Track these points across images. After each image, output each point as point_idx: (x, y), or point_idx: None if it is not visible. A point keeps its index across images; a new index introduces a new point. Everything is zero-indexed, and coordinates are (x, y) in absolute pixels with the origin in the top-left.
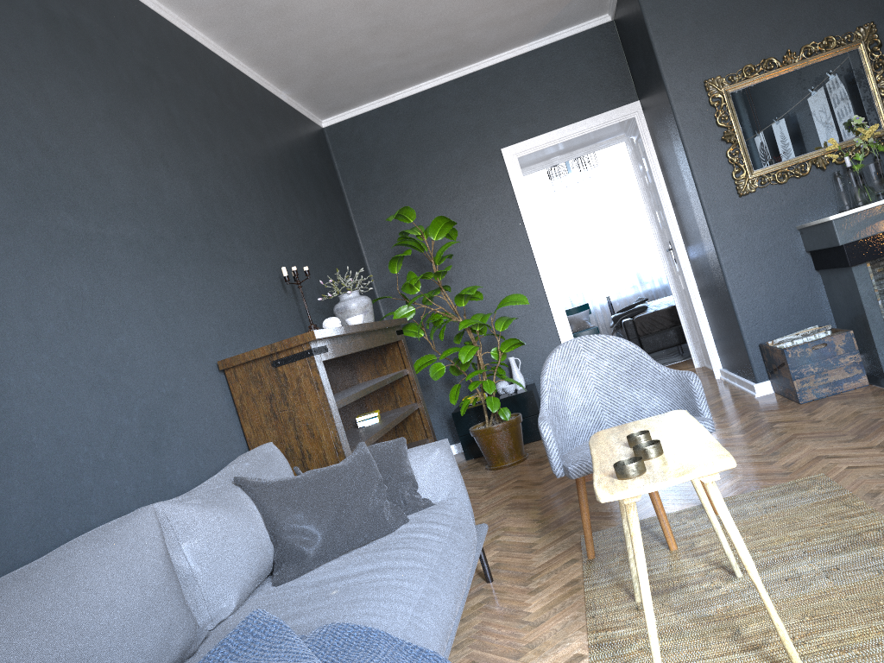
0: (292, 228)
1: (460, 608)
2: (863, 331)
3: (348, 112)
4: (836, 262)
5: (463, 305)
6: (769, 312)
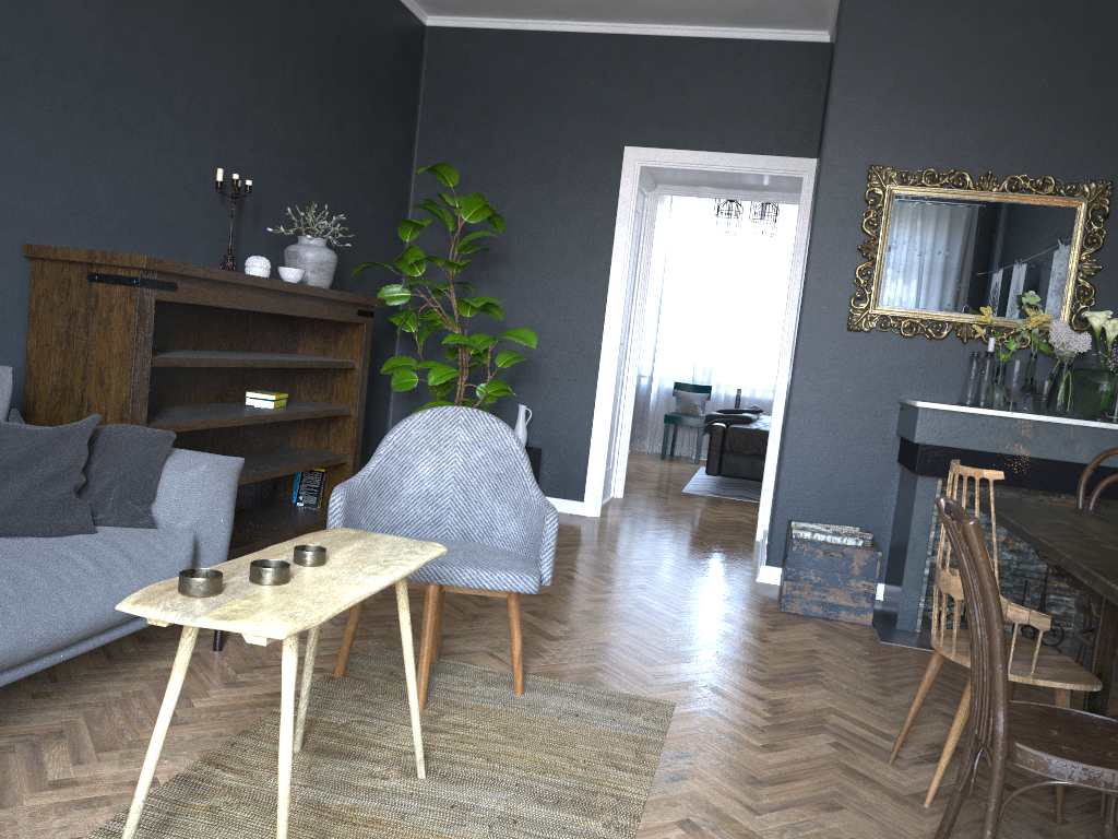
0: (284, 128)
1: (45, 661)
2: (901, 559)
3: (463, 19)
4: (910, 461)
5: (467, 315)
6: (819, 488)
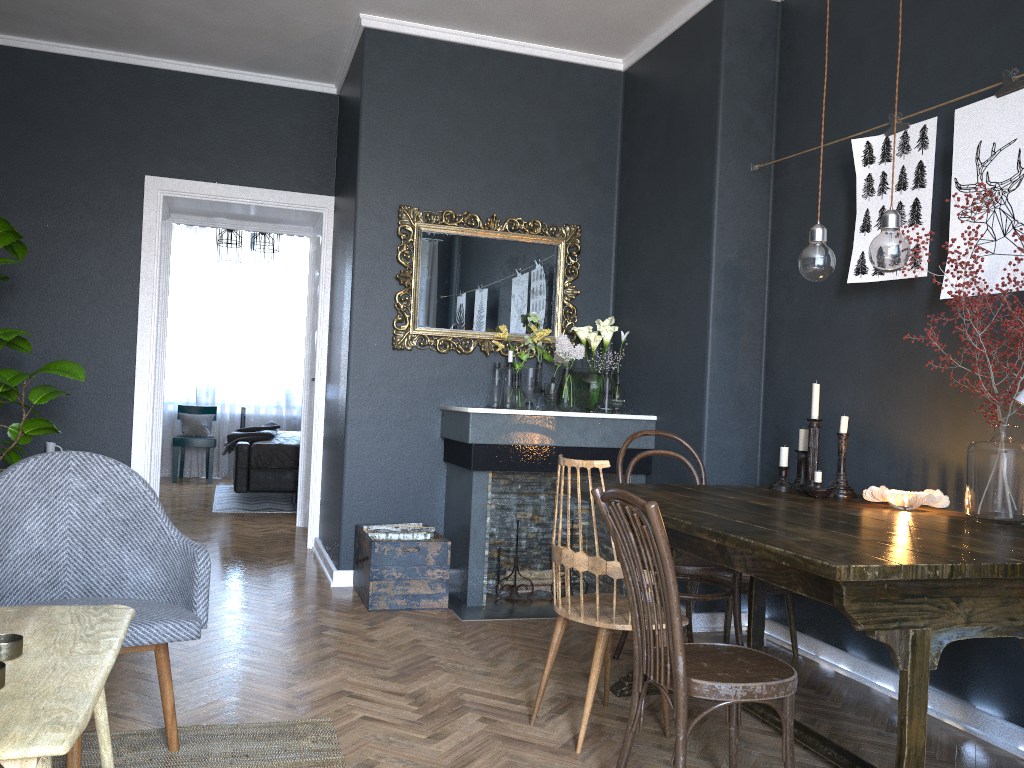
0: None
1: None
2: (464, 545)
3: None
4: (462, 459)
5: None
6: (380, 492)
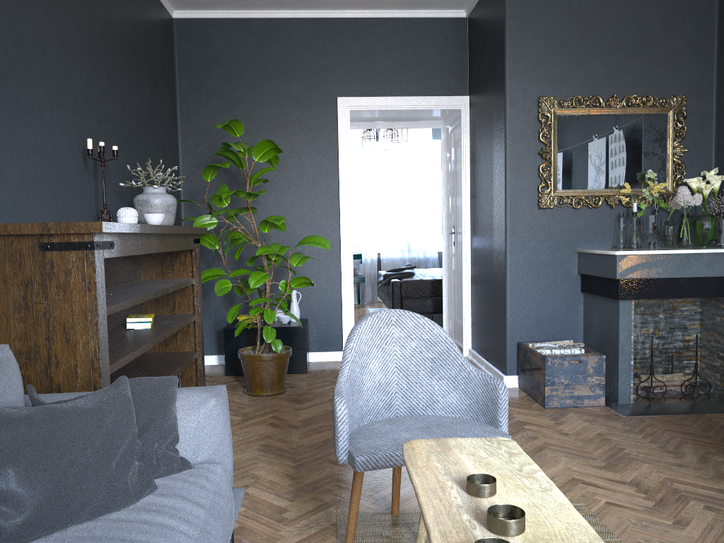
0: (112, 102)
1: None
2: (610, 357)
3: (202, 12)
4: (606, 291)
5: (265, 231)
6: (534, 317)
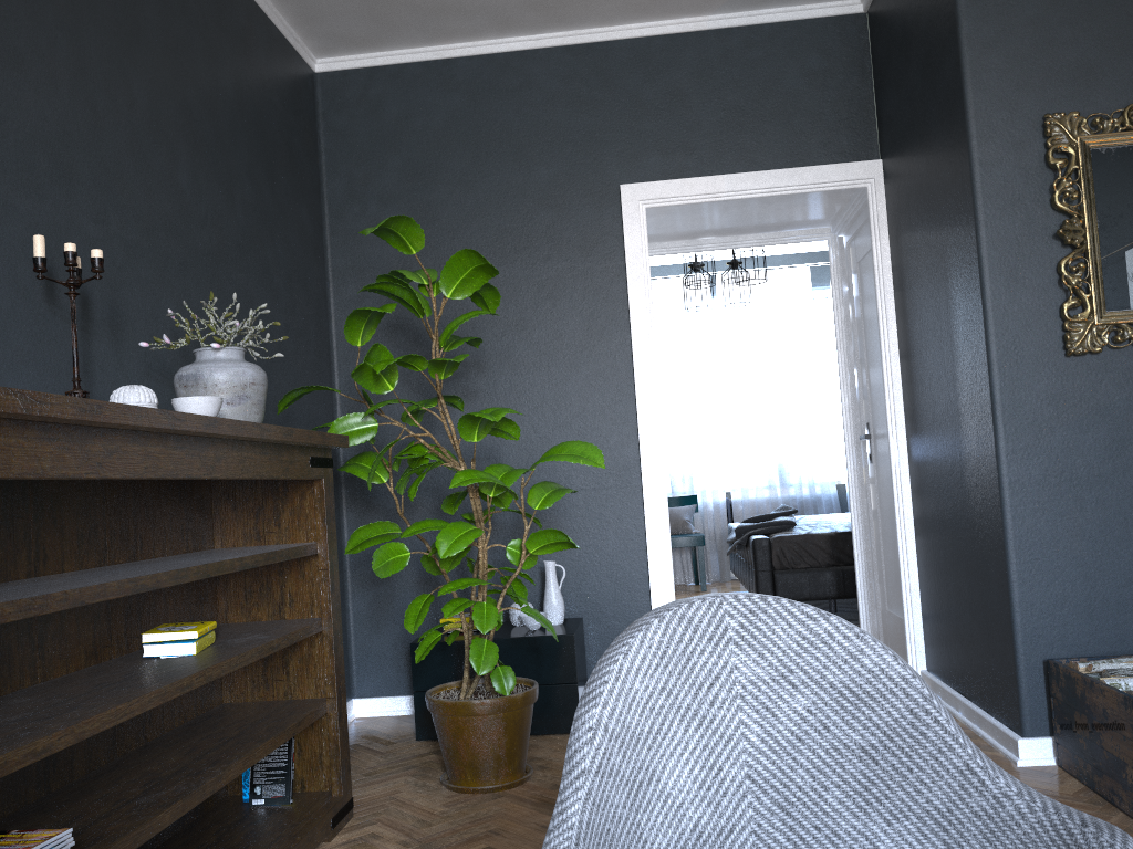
0: (143, 188)
1: None
2: None
3: (366, 56)
4: None
5: (474, 439)
6: (1078, 600)
